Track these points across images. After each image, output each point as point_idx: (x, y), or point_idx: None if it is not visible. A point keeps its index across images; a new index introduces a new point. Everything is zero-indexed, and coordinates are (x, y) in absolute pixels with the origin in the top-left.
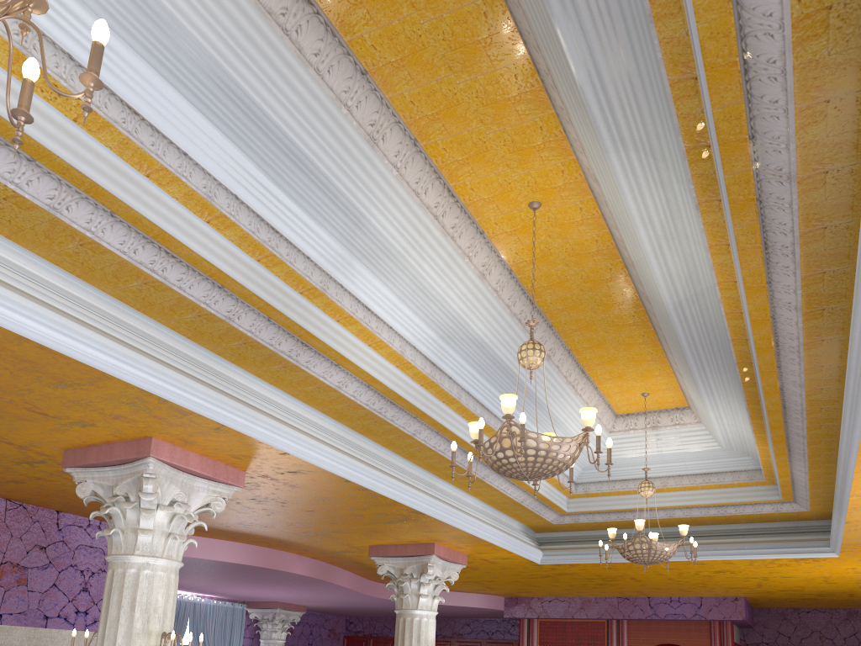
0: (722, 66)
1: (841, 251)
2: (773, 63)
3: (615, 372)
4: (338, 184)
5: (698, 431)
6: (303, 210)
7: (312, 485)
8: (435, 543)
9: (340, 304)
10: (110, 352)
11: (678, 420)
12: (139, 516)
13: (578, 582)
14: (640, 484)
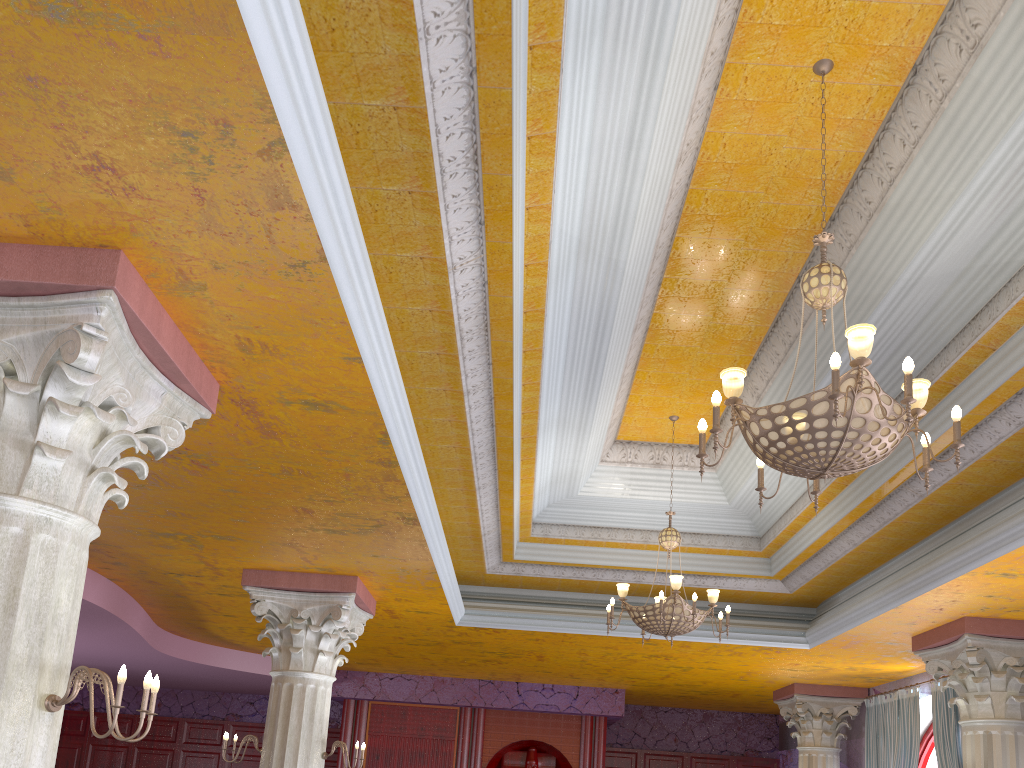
0: None
1: None
2: None
3: (669, 377)
4: None
5: (708, 478)
6: None
7: (308, 440)
8: (358, 577)
9: (559, 105)
10: None
11: (688, 460)
12: (42, 416)
13: (464, 656)
14: (664, 532)
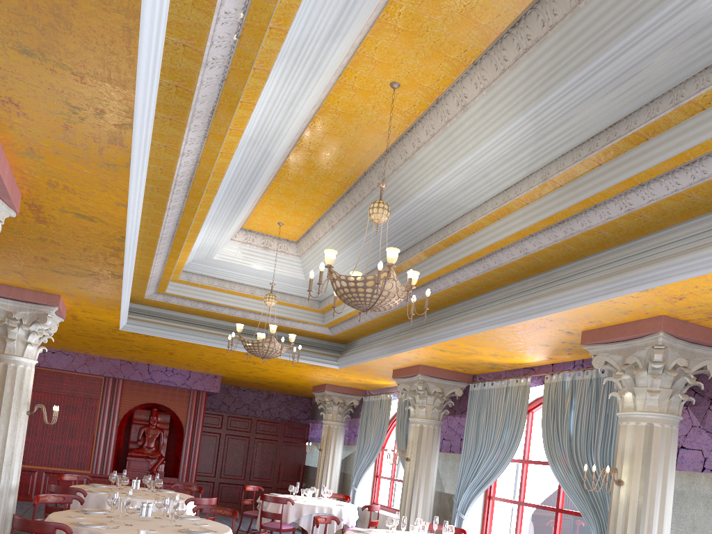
0: (684, 157)
1: (585, 243)
2: (703, 173)
3: (282, 202)
4: (363, 6)
5: (295, 262)
6: (314, 1)
7: (68, 229)
8: (61, 296)
9: (262, 92)
10: (157, 64)
11: (284, 249)
12: None
13: (116, 346)
14: (268, 295)
